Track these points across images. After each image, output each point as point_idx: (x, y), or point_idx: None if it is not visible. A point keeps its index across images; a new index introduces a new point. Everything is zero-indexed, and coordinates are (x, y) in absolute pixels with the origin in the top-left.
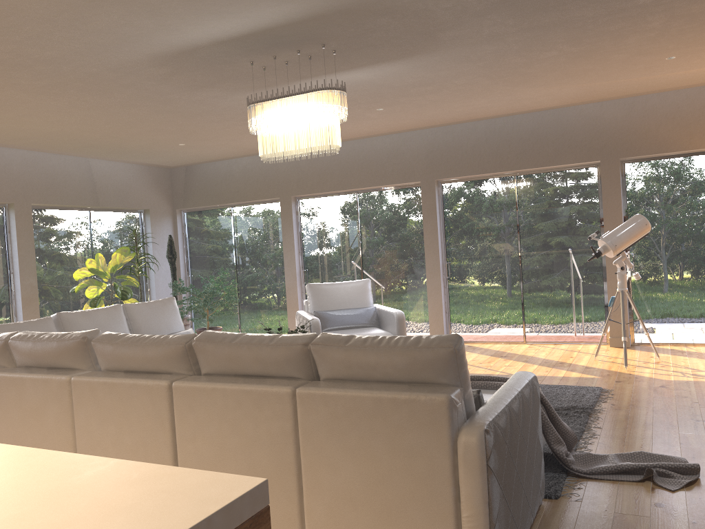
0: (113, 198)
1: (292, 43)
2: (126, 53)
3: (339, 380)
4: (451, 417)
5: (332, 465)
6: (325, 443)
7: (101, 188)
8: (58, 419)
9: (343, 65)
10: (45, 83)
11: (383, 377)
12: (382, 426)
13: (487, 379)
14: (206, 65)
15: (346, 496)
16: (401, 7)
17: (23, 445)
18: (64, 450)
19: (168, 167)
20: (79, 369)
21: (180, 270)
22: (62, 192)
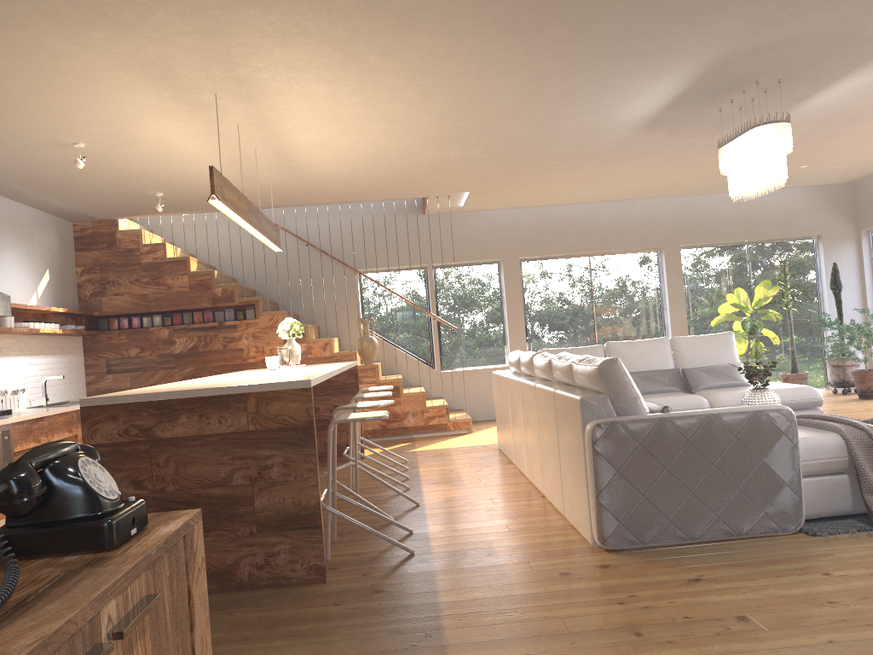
0: (771, 228)
1: (725, 90)
2: (614, 134)
3: (582, 388)
4: (582, 412)
5: (562, 442)
6: (560, 427)
7: (756, 220)
8: (518, 407)
9: (818, 81)
10: (597, 161)
11: (584, 385)
12: (568, 417)
13: (830, 420)
14: (688, 121)
15: (565, 464)
16: (765, 44)
17: (514, 423)
18: (520, 427)
19: (848, 183)
20: (534, 376)
21: (866, 302)
22: (712, 230)
